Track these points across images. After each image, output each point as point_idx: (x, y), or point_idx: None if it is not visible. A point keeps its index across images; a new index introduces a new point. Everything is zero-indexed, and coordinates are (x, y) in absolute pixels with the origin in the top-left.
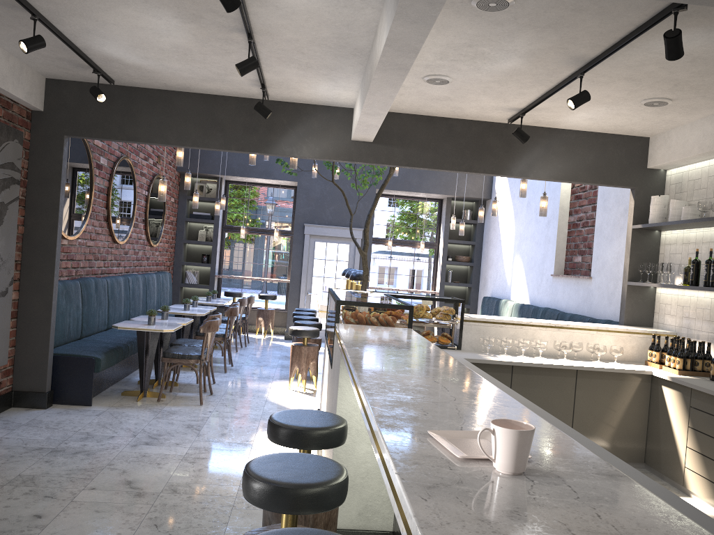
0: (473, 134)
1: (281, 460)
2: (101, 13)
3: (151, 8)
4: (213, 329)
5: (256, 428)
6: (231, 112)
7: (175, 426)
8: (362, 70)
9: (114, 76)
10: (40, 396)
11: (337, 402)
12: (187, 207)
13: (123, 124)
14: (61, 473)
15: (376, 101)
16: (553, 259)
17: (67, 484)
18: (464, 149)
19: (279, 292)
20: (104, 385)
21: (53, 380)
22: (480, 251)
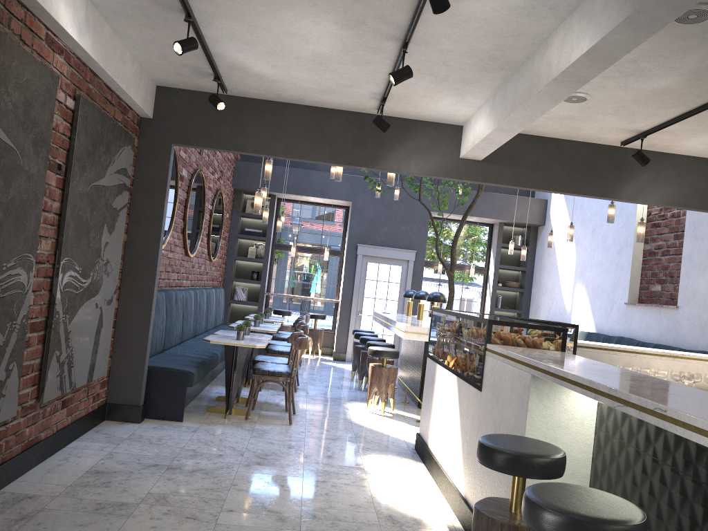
0: (583, 155)
1: (558, 491)
2: (258, 17)
3: (316, 12)
4: (304, 346)
5: (358, 451)
6: (340, 125)
7: (276, 446)
8: (499, 85)
9: (229, 85)
10: (135, 410)
11: (526, 427)
12: (239, 224)
13: (231, 134)
14: (189, 492)
15: (522, 116)
16: (627, 287)
17: (202, 505)
18: (573, 171)
19: (327, 312)
20: (187, 400)
21: (145, 394)
22: (530, 278)
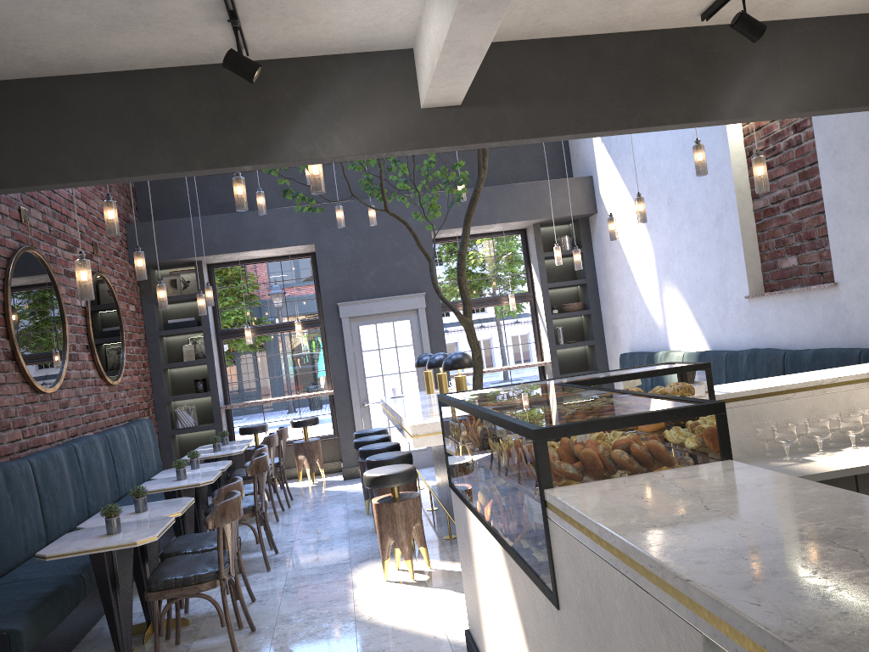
0: (640, 56)
1: None
2: None
3: None
4: (232, 515)
5: None
6: (182, 97)
7: None
8: None
9: None
10: None
11: None
12: (159, 316)
13: None
14: None
15: None
16: (744, 272)
17: None
18: (630, 87)
19: (321, 411)
20: None
21: None
22: (595, 291)
